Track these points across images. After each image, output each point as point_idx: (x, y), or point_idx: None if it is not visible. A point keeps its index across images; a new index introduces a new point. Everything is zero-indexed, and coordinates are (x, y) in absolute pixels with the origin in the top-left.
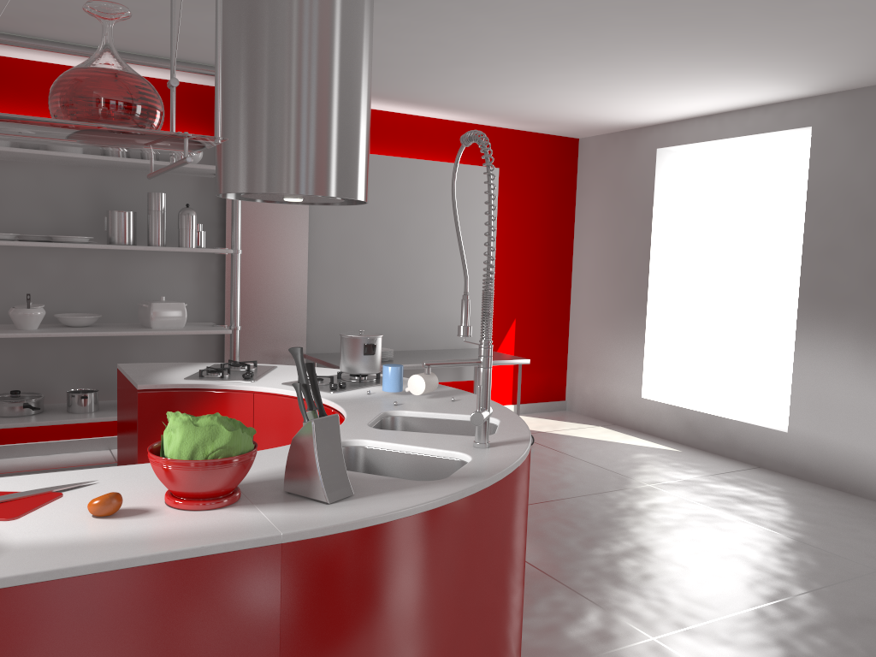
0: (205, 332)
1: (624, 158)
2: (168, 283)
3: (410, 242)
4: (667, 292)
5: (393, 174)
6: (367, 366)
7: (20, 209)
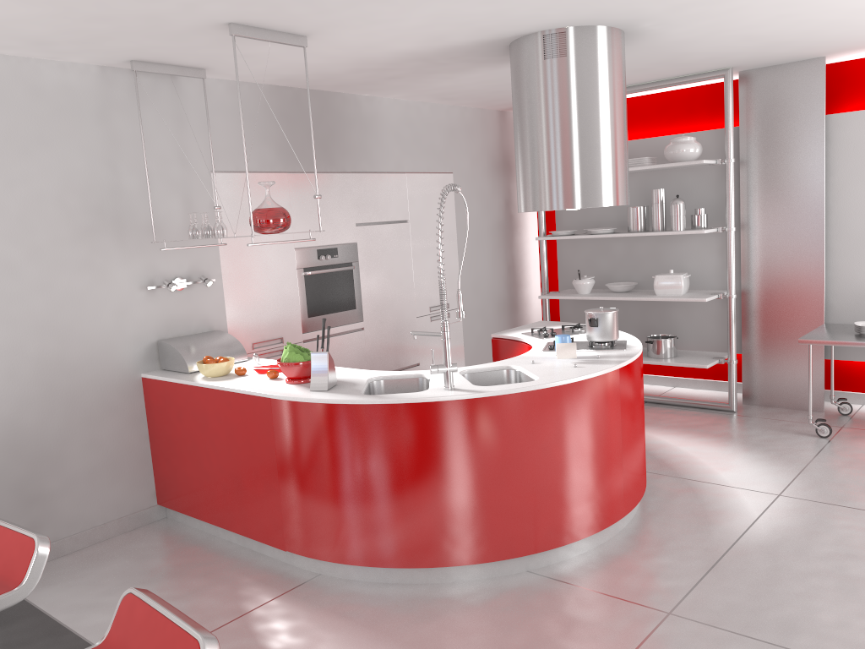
0: (684, 299)
1: None
2: (697, 257)
3: None
4: None
5: None
6: (593, 335)
7: (599, 209)
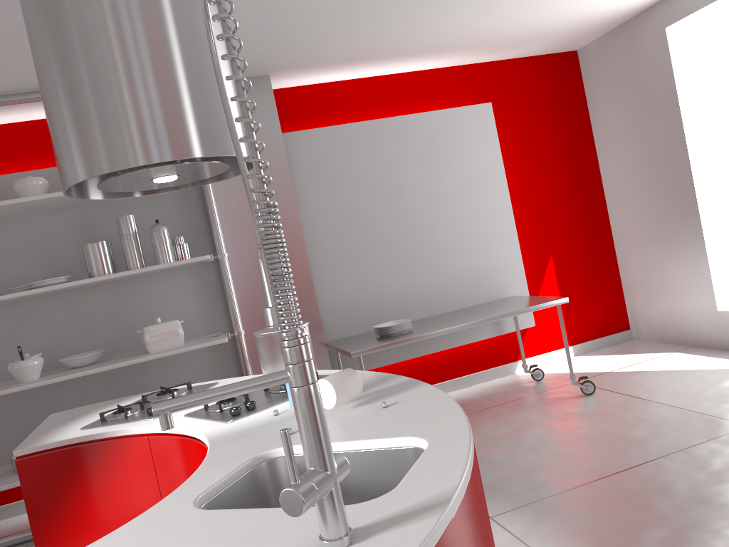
0: (200, 346)
1: (630, 53)
2: (171, 302)
3: (411, 203)
4: (720, 184)
5: (376, 138)
6: None
7: (14, 264)
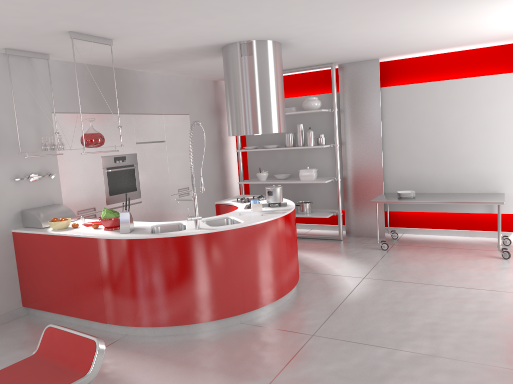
0: (315, 182)
1: None
2: (320, 160)
3: (448, 129)
4: None
5: (434, 92)
6: (270, 200)
7: (269, 135)
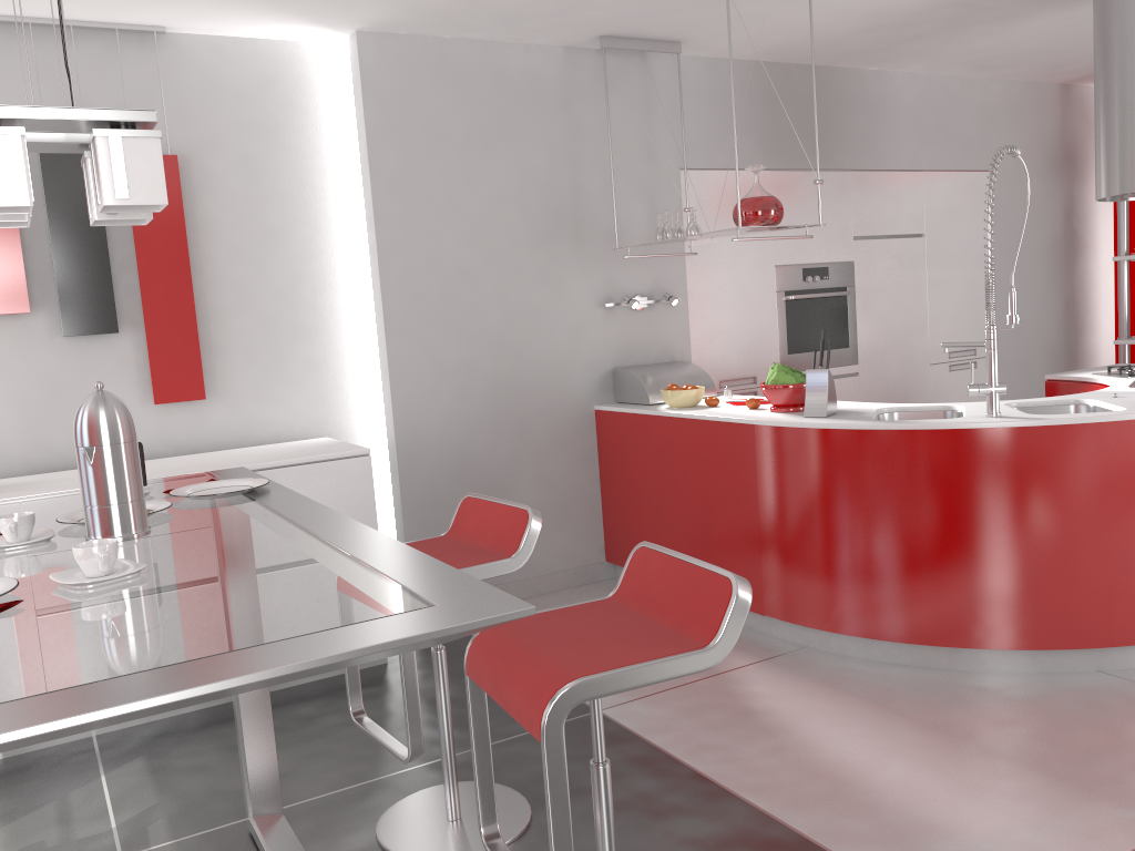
0: None
1: None
2: None
3: None
4: None
5: None
6: None
7: None
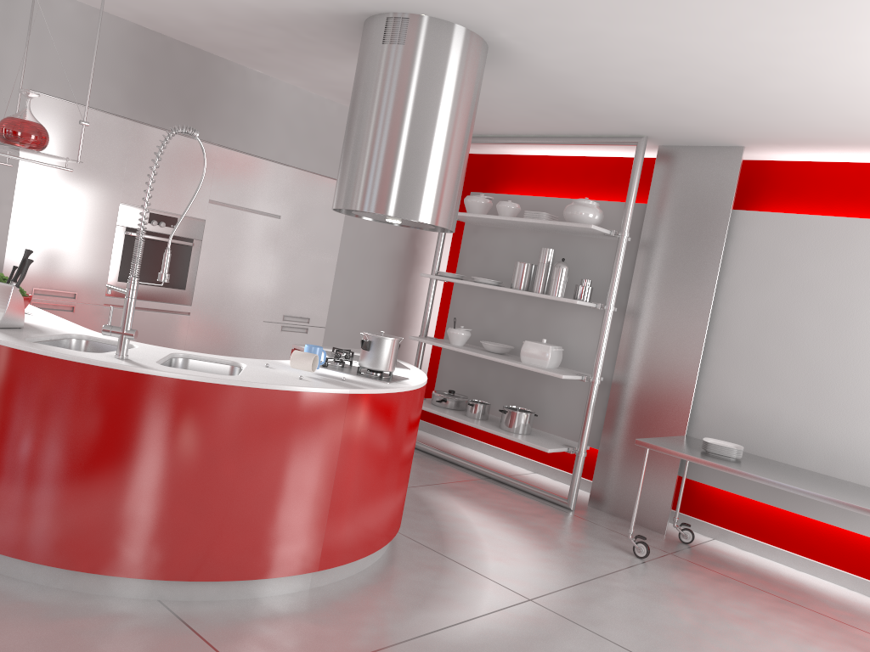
0: (543, 371)
1: None
2: (579, 335)
3: (861, 331)
4: None
5: (848, 241)
6: (362, 359)
7: (499, 263)
